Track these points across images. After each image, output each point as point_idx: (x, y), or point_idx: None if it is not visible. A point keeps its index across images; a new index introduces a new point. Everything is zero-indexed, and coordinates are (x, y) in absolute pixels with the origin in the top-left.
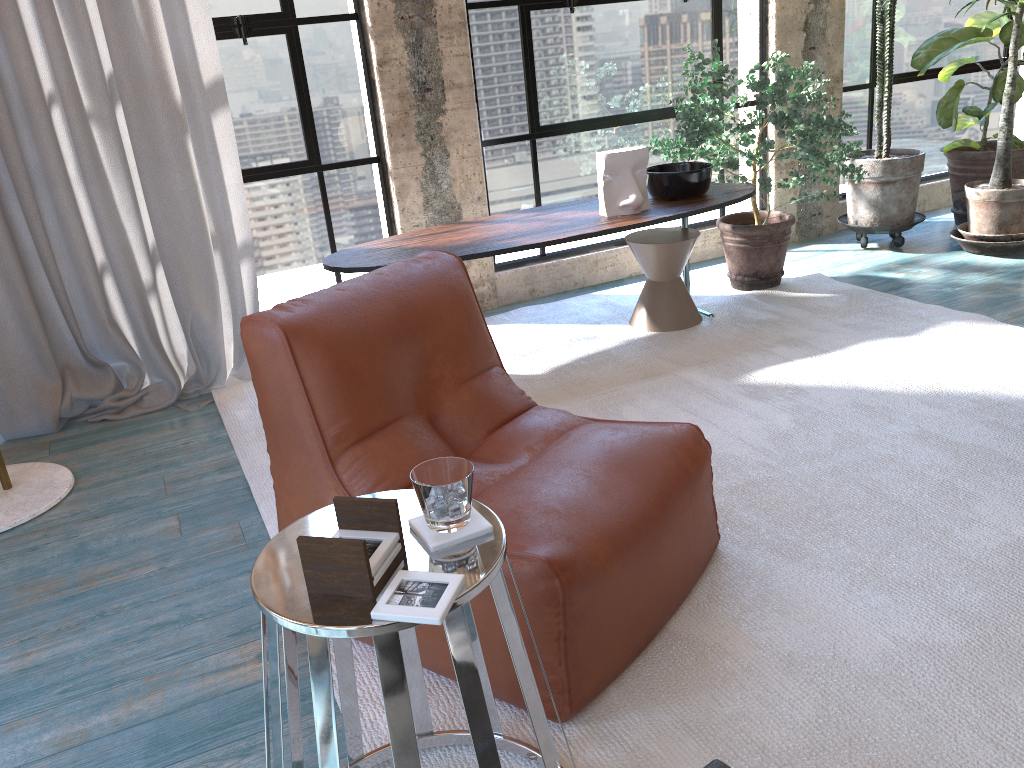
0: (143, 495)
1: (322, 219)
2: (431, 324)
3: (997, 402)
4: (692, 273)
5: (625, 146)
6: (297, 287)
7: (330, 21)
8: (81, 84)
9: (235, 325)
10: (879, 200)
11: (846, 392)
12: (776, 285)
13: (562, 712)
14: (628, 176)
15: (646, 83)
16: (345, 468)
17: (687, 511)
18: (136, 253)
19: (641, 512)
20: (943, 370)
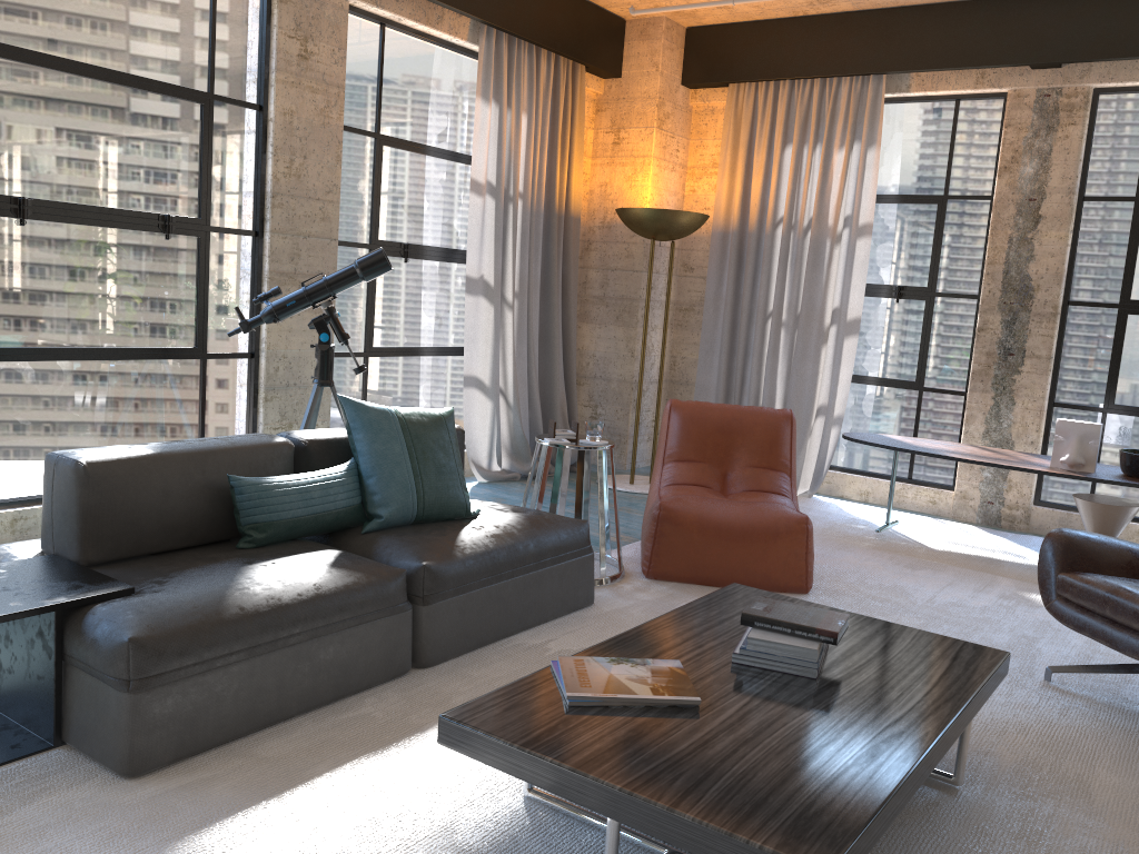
0: None
1: (912, 422)
2: (744, 432)
3: (1134, 660)
4: None
5: None
6: (881, 461)
7: (957, 297)
8: (785, 307)
9: (816, 463)
10: None
11: None
12: None
13: (645, 570)
14: (1072, 440)
15: None
16: (665, 468)
17: (764, 543)
18: (776, 402)
19: (730, 523)
20: None
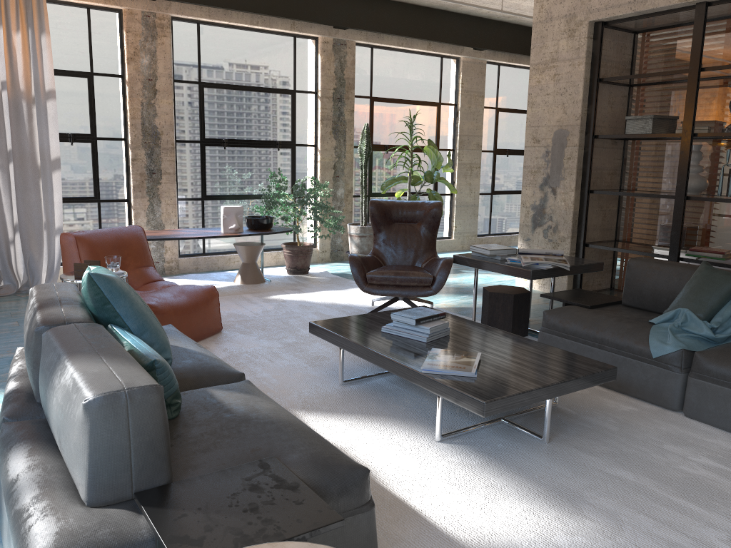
0: (1, 316)
1: (97, 223)
2: (127, 246)
3: (350, 307)
4: (274, 268)
5: (247, 208)
6: None
7: (112, 140)
8: None
9: (49, 263)
10: (359, 244)
11: (300, 302)
12: (305, 273)
13: None
14: (233, 217)
15: (259, 182)
16: None
17: (204, 309)
18: (8, 225)
19: (185, 303)
20: (342, 299)
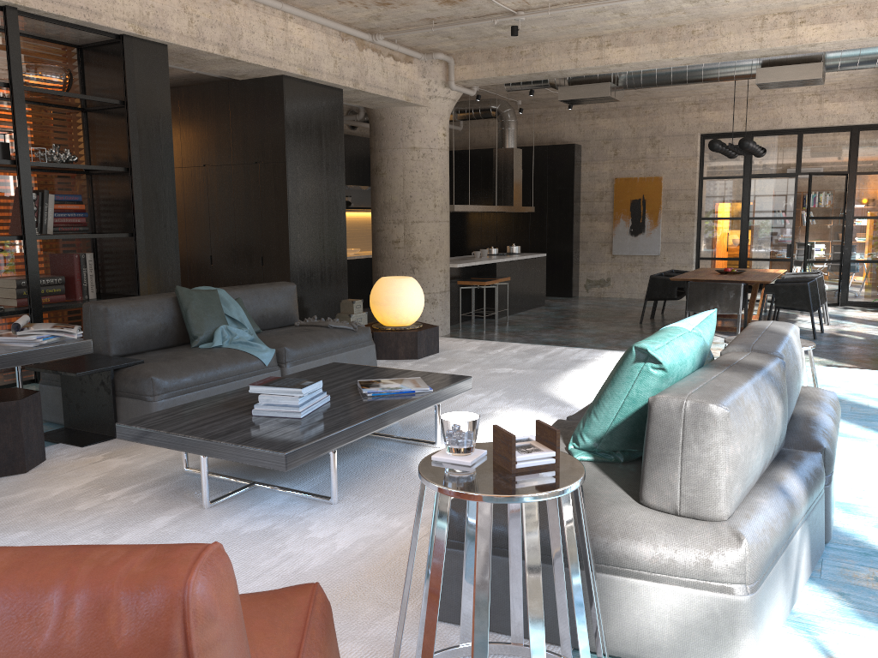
0: None
1: None
2: None
3: None
4: None
5: None
6: None
7: None
8: None
9: None
10: None
11: None
12: None
13: None
14: None
15: None
16: None
17: None
18: None
19: None
20: None
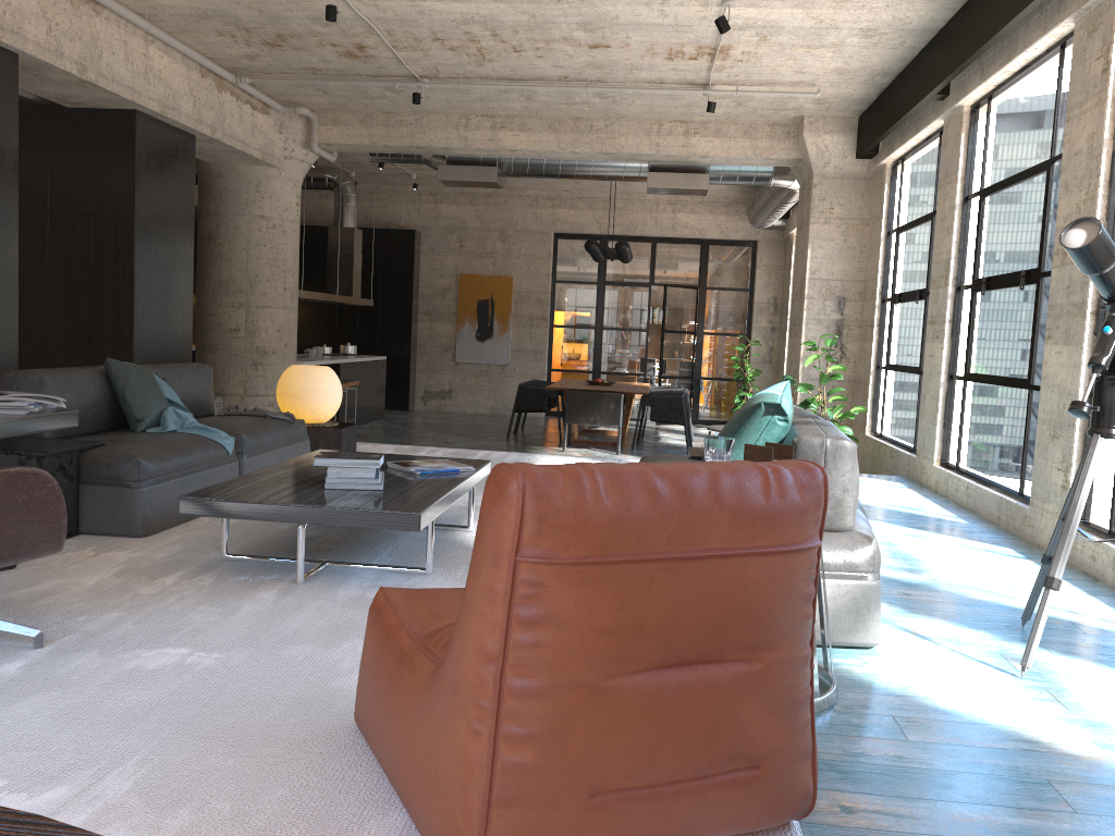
0: None
1: None
2: None
3: None
4: None
5: None
6: None
7: None
8: None
9: None
10: None
11: None
12: None
13: None
14: None
15: None
16: None
17: None
18: None
19: None
20: None
